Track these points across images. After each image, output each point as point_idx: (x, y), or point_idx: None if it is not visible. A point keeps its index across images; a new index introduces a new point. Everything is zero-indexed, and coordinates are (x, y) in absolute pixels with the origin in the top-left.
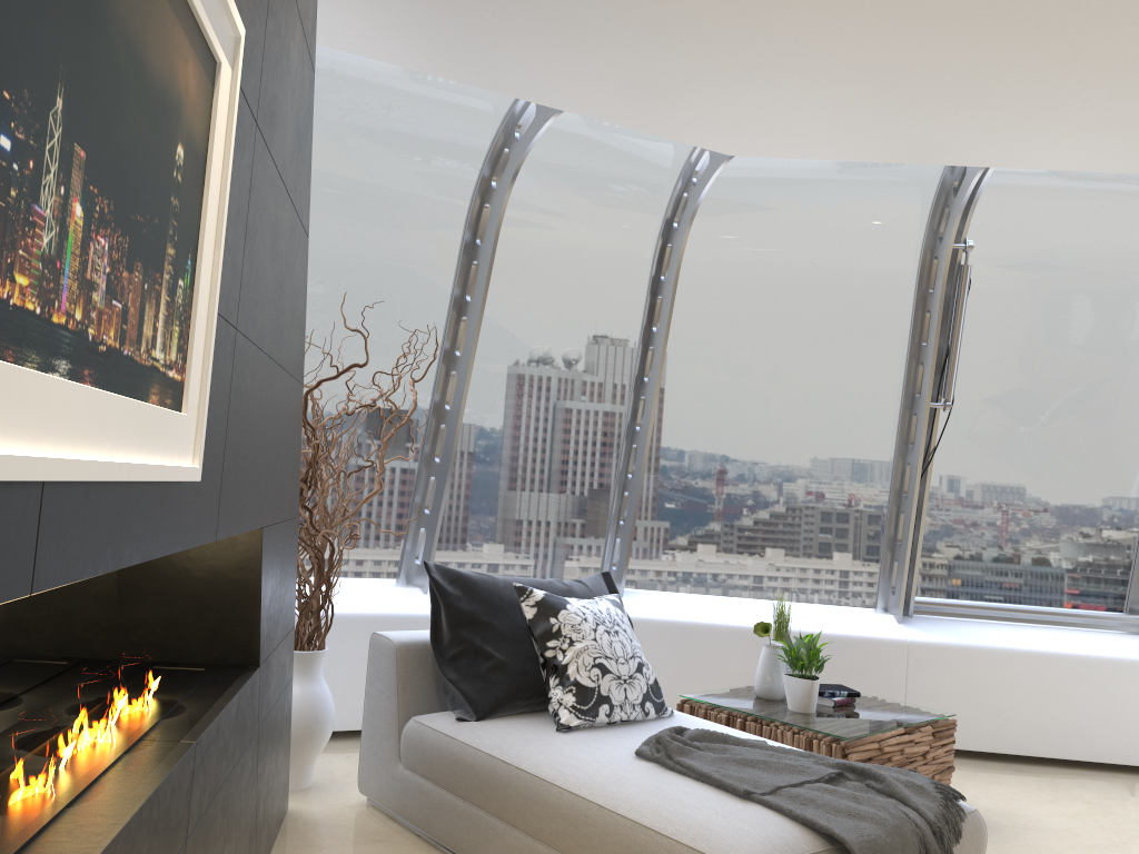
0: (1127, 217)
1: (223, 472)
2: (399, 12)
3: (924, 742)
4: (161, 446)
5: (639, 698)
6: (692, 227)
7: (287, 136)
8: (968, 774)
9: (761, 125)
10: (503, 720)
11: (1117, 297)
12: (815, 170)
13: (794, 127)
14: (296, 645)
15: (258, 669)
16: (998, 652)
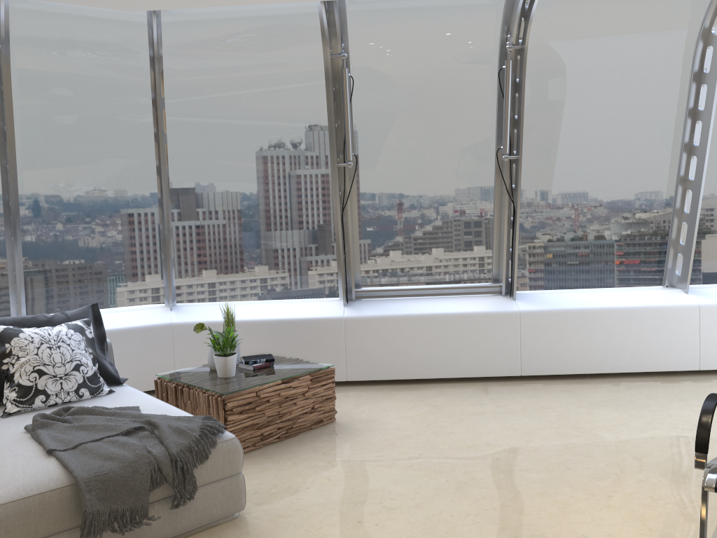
0: (449, 24)
1: None
2: None
3: (302, 386)
4: None
5: (74, 387)
6: (170, 61)
7: None
8: (375, 396)
9: None
10: None
11: (456, 79)
12: (235, 13)
13: None
14: None
15: None
16: (399, 318)
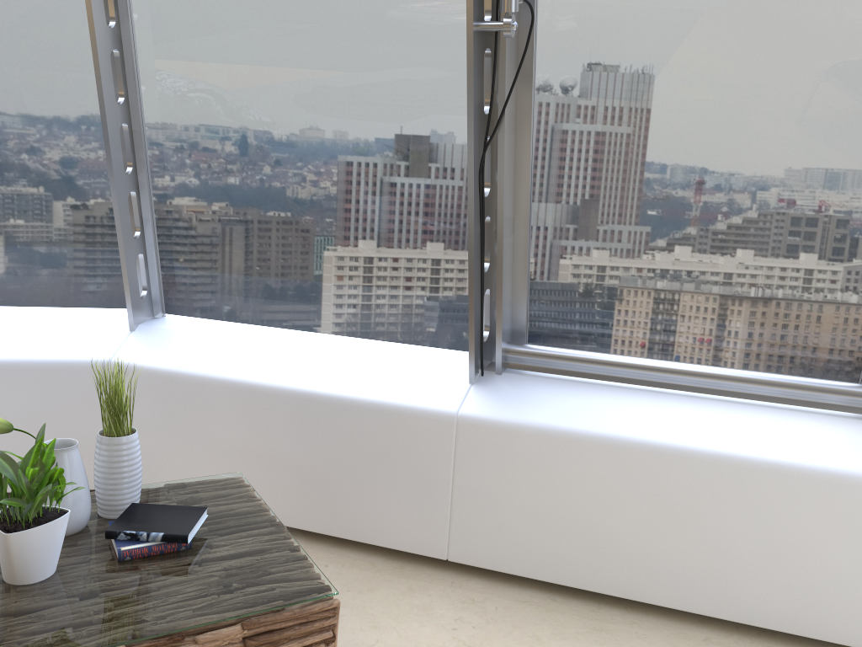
0: None
1: None
2: None
3: None
4: None
5: None
6: None
7: None
8: (493, 634)
9: None
10: None
11: None
12: None
13: None
14: None
15: None
16: (593, 442)
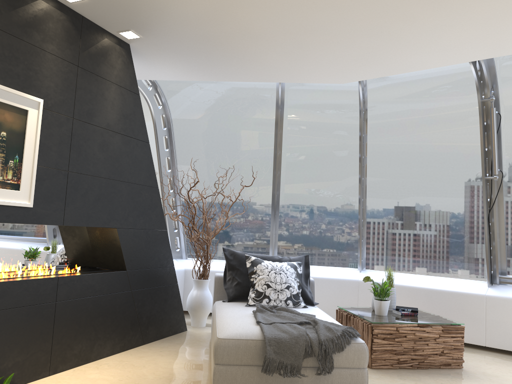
0: None
1: (65, 208)
2: (185, 67)
3: (434, 333)
4: (2, 197)
5: (284, 298)
6: (372, 112)
7: (109, 117)
8: (507, 362)
9: (335, 71)
10: (236, 302)
11: None
12: (413, 78)
13: (347, 69)
14: (198, 277)
15: (125, 271)
16: None
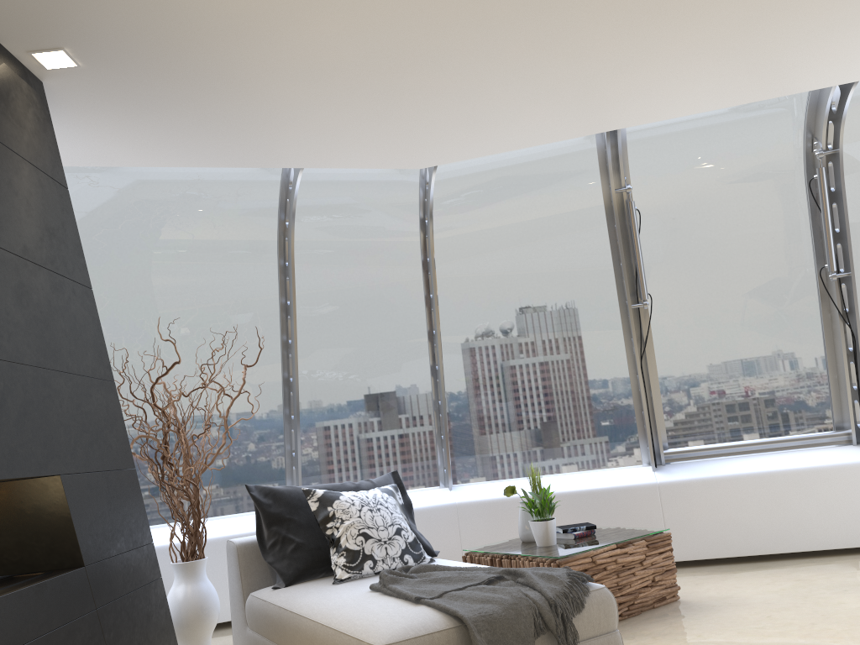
0: (742, 140)
1: None
2: (143, 136)
3: (639, 552)
4: None
5: (398, 553)
6: (440, 220)
7: (26, 232)
8: (714, 575)
9: (420, 145)
10: (303, 583)
11: (756, 198)
12: (508, 162)
13: (442, 141)
14: (184, 558)
15: (83, 568)
16: (727, 478)
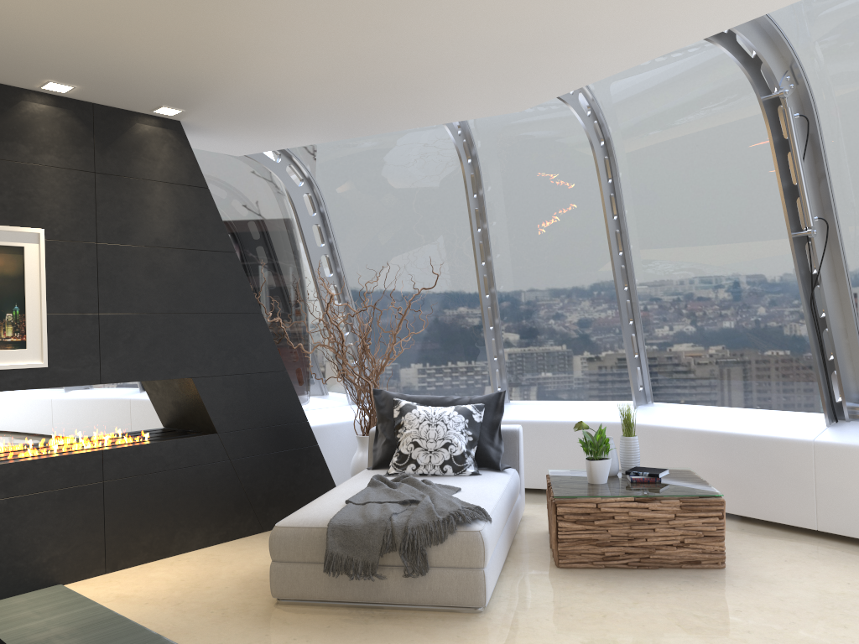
0: None
1: (100, 361)
2: (277, 132)
3: (665, 511)
4: (1, 360)
5: (439, 462)
6: (617, 139)
7: (158, 229)
8: (833, 558)
9: (486, 99)
10: (381, 470)
11: None
12: (659, 75)
13: (501, 93)
14: (363, 433)
15: (215, 434)
16: None
